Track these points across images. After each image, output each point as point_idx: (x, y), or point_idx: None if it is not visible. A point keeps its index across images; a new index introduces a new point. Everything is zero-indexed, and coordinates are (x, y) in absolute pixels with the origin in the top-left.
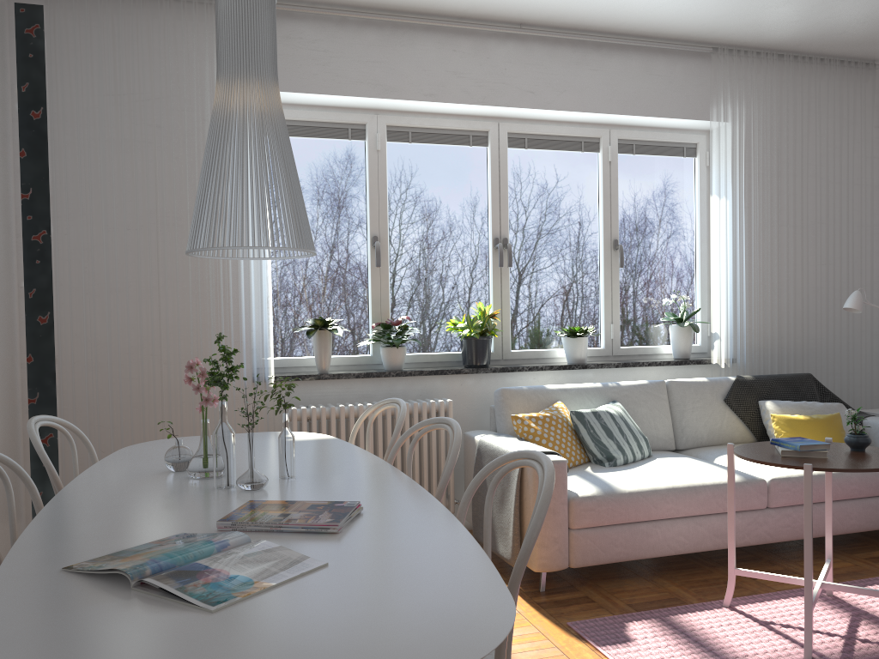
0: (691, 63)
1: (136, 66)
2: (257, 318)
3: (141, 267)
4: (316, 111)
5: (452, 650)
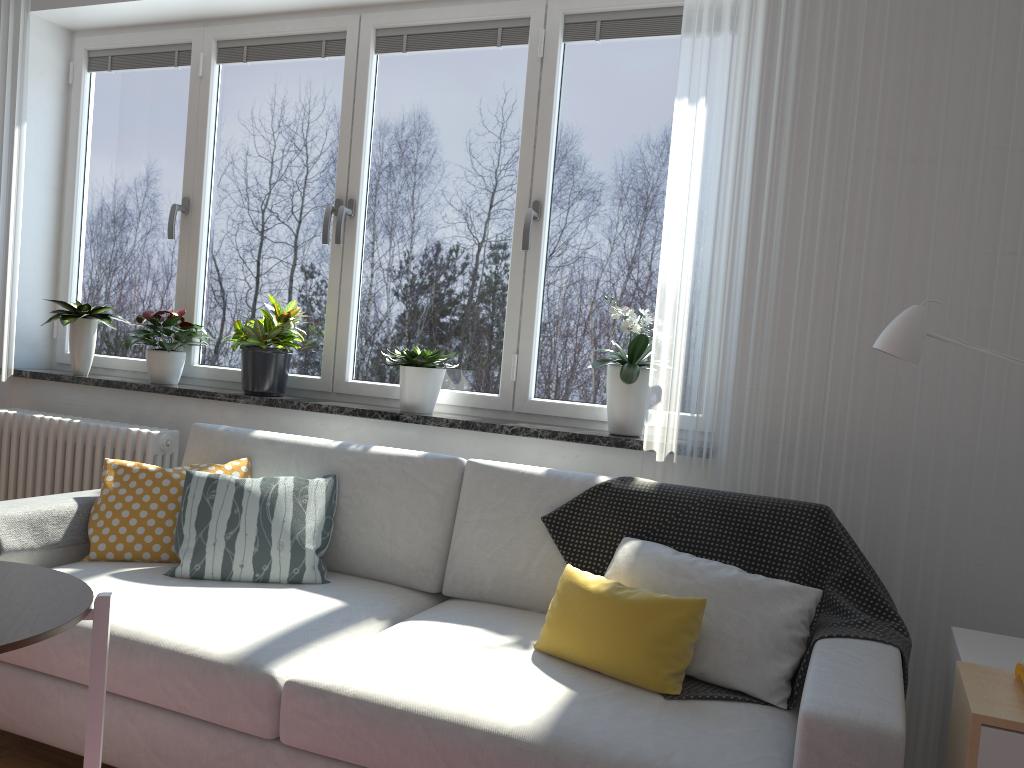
0: None
1: None
2: None
3: None
4: (139, 33)
5: None
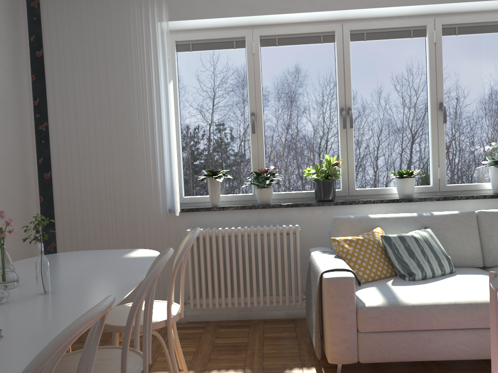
0: None
1: (88, 16)
2: (166, 171)
3: (96, 141)
4: (211, 32)
5: None
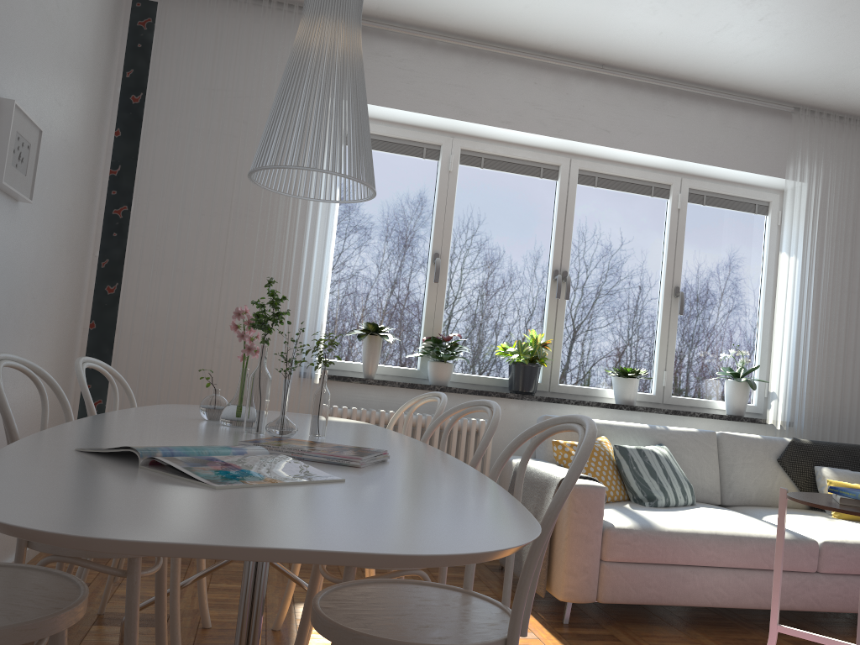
0: (771, 121)
1: (232, 64)
2: (311, 314)
3: (209, 250)
4: (395, 128)
5: (466, 542)
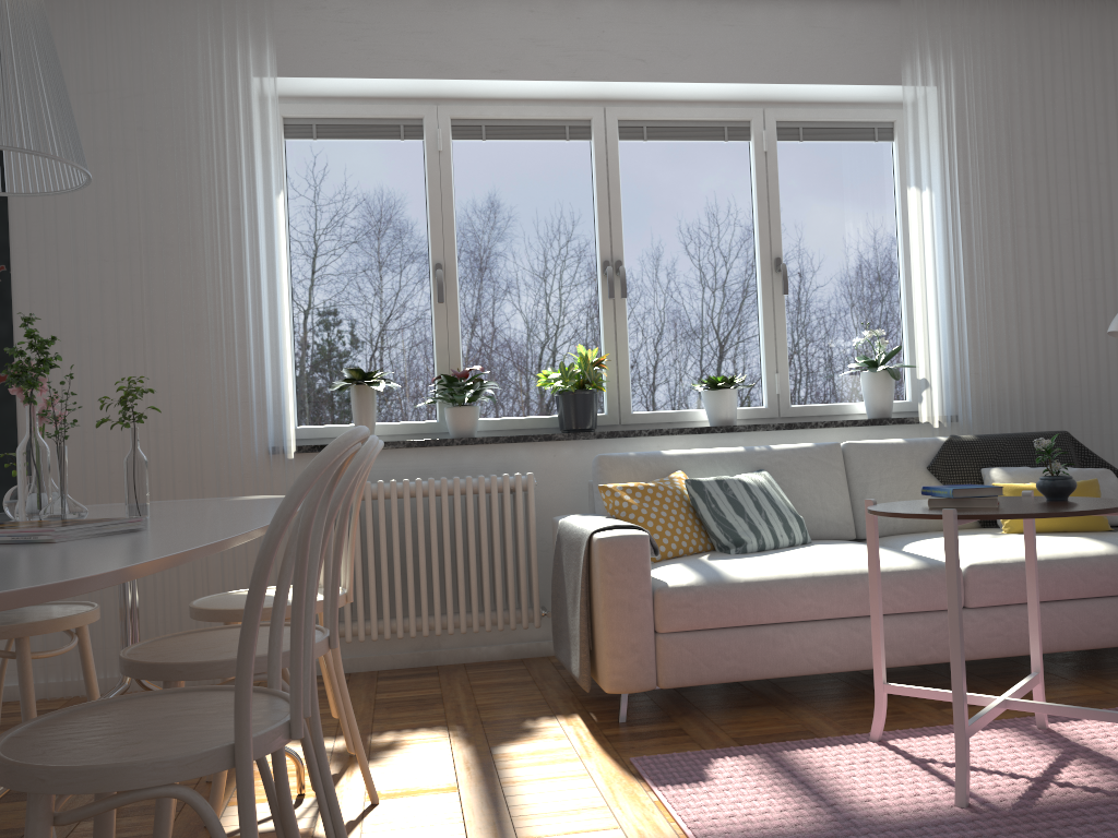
0: (872, 9)
1: (109, 53)
2: (269, 369)
3: (119, 306)
4: (356, 105)
5: None
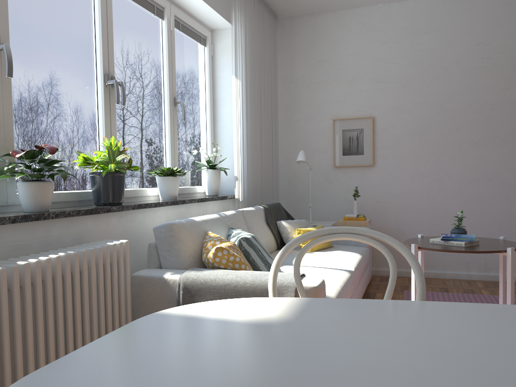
0: None
1: None
2: None
3: None
4: None
5: None
